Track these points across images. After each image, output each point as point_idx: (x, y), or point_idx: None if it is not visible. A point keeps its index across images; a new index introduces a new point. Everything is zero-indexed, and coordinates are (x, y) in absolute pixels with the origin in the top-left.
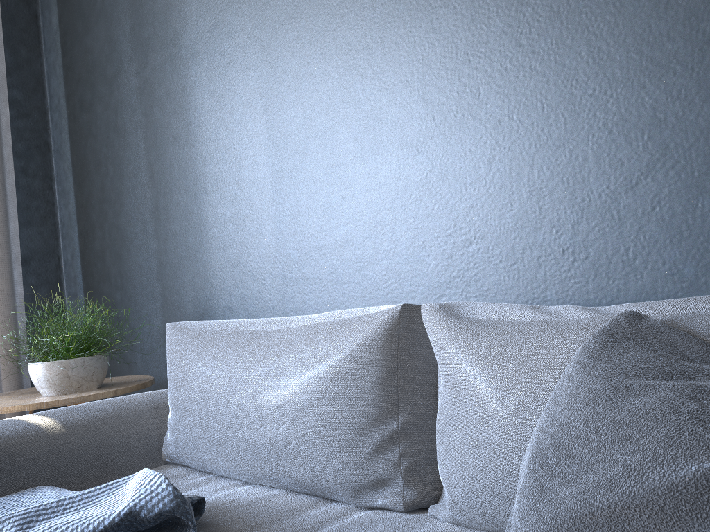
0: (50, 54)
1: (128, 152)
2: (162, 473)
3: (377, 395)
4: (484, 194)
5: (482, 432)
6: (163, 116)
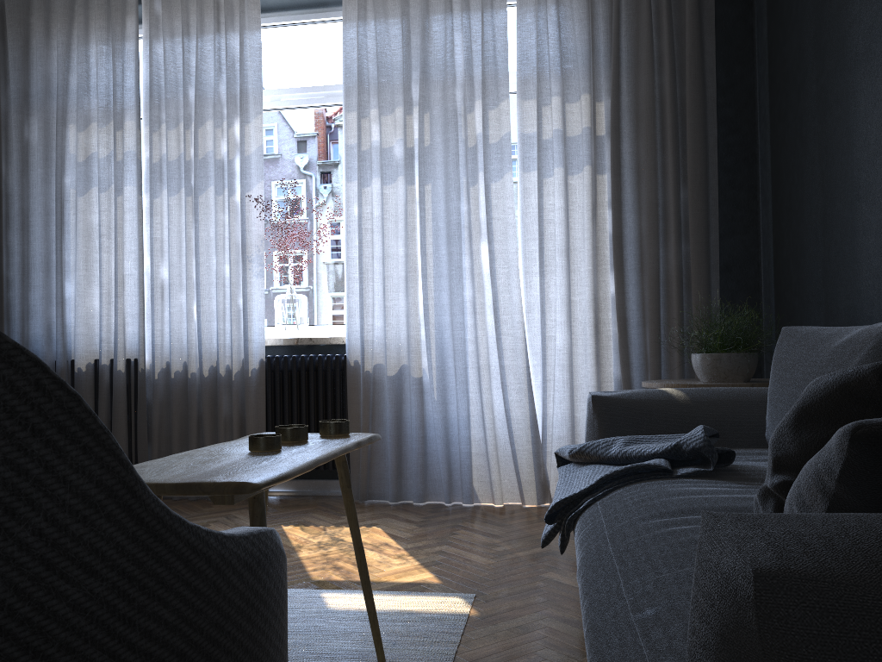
0: (760, 65)
1: (807, 160)
2: (756, 450)
3: None
4: None
5: None
6: (832, 123)
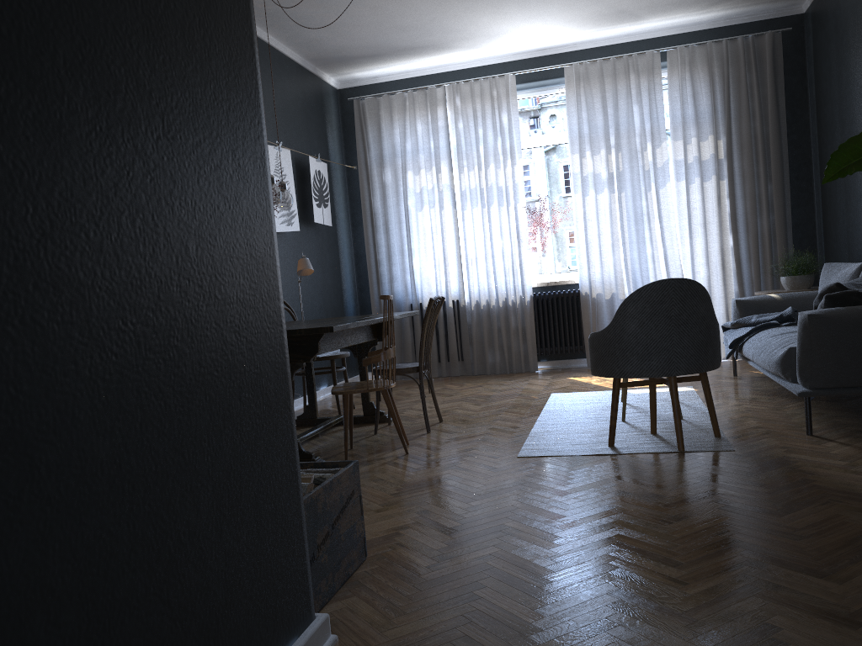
0: (811, 110)
1: None
2: None
3: None
4: None
5: None
6: None
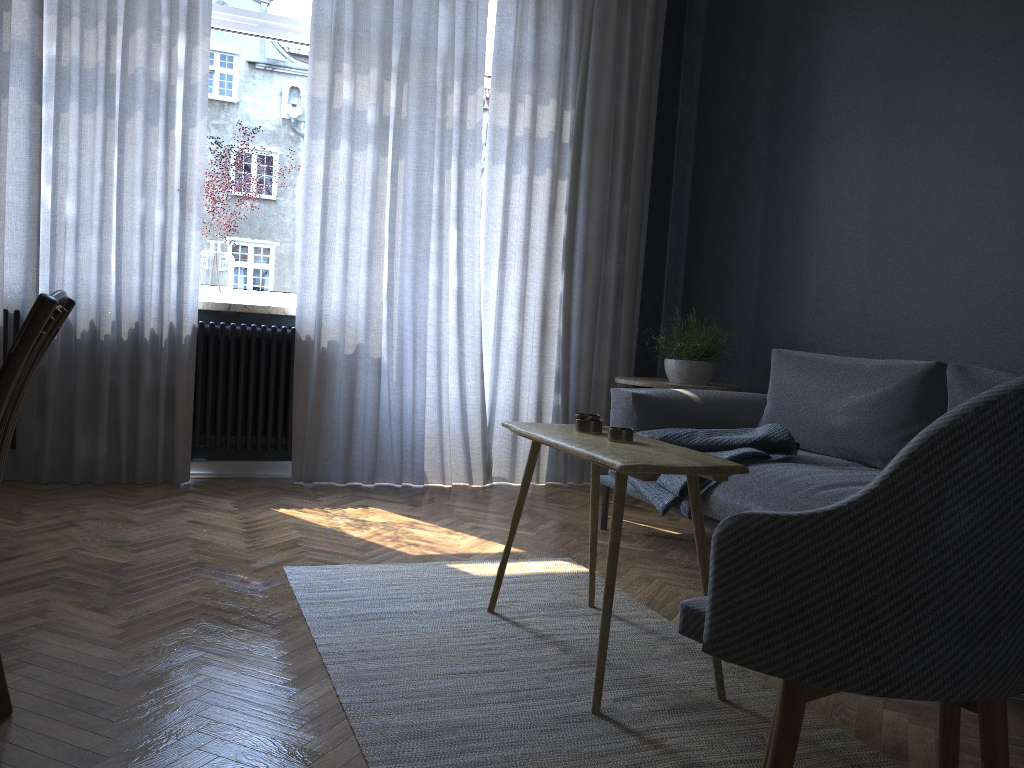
0: (685, 106)
1: (746, 207)
2: None
3: (909, 410)
4: (1016, 301)
5: None
6: (785, 187)
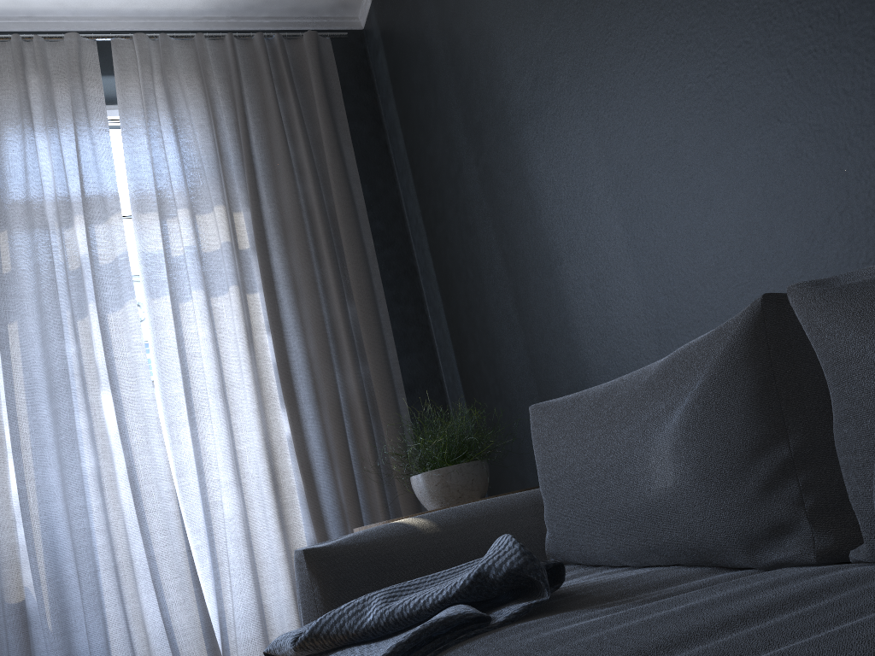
0: (402, 177)
1: (482, 247)
2: None
3: (753, 417)
4: None
5: (874, 413)
6: (506, 196)
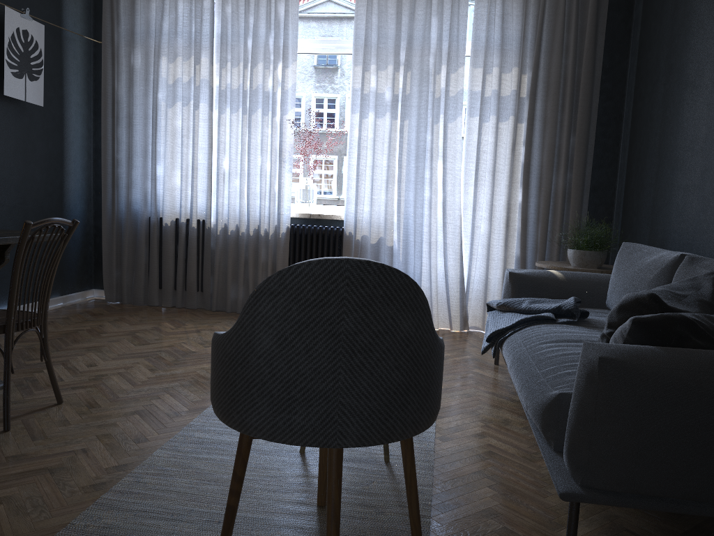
0: (632, 57)
1: (652, 132)
2: (600, 310)
3: None
4: None
5: None
6: (669, 116)
